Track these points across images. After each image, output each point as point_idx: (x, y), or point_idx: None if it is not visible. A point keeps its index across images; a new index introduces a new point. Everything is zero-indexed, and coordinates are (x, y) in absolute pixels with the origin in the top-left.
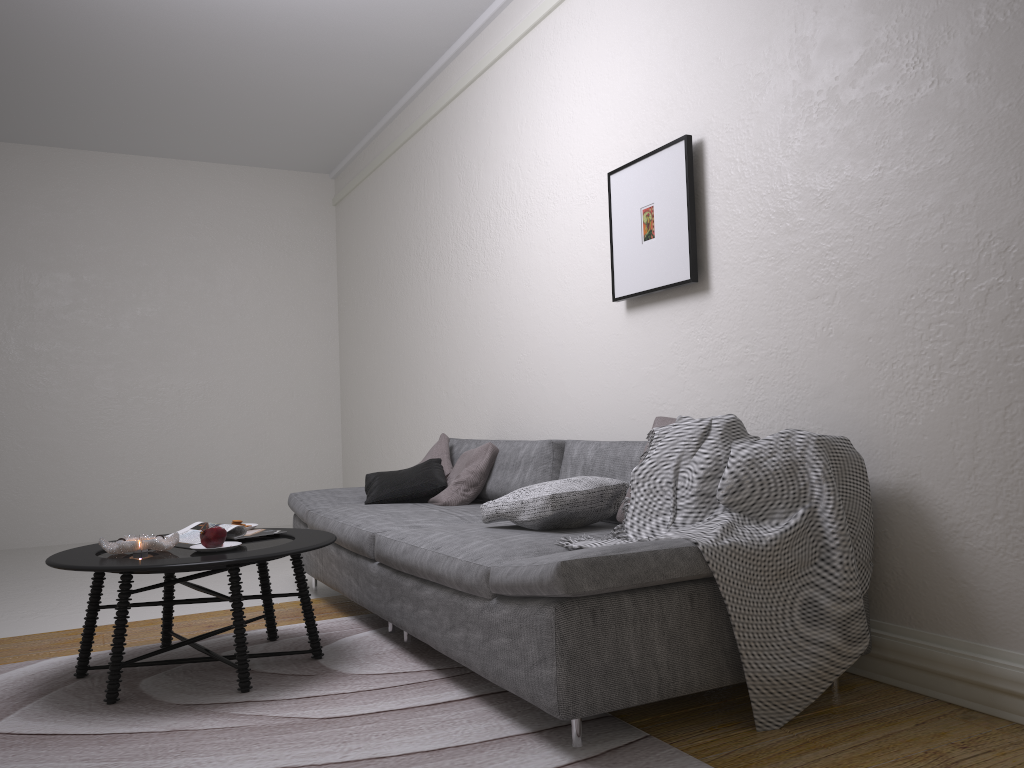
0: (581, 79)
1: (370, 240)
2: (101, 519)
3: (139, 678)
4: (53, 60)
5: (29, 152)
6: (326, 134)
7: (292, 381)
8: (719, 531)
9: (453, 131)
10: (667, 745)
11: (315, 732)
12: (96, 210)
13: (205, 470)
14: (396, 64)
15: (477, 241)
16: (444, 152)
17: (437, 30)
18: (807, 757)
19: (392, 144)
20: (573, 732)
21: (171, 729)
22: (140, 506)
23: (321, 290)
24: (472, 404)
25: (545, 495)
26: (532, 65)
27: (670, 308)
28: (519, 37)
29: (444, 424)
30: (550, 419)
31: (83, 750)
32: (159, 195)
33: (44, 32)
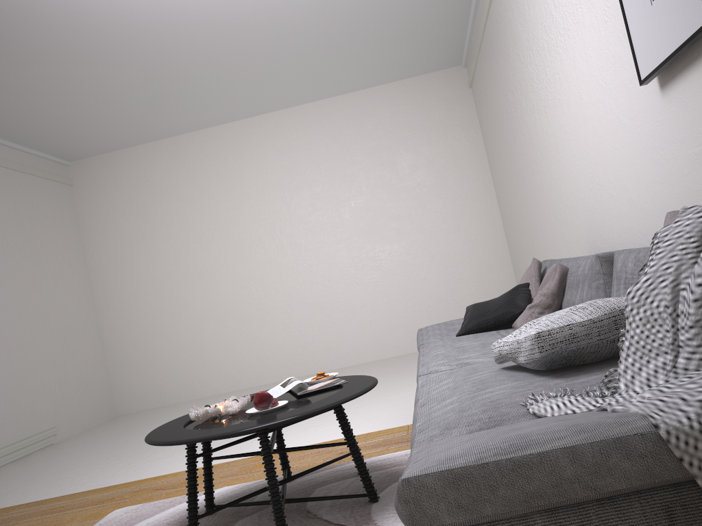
0: None
1: (490, 105)
2: (358, 349)
3: (239, 518)
4: (234, 51)
5: (267, 118)
6: (438, 33)
7: (465, 229)
8: None
9: None
10: None
11: None
12: (312, 143)
13: (417, 306)
14: None
15: (542, 74)
16: (508, 7)
17: None
18: None
19: (481, 20)
20: None
21: None
22: (380, 337)
23: (473, 155)
24: (571, 224)
25: (531, 334)
26: None
27: (701, 69)
28: None
29: (559, 245)
30: (624, 227)
31: None
32: (348, 120)
33: (215, 33)
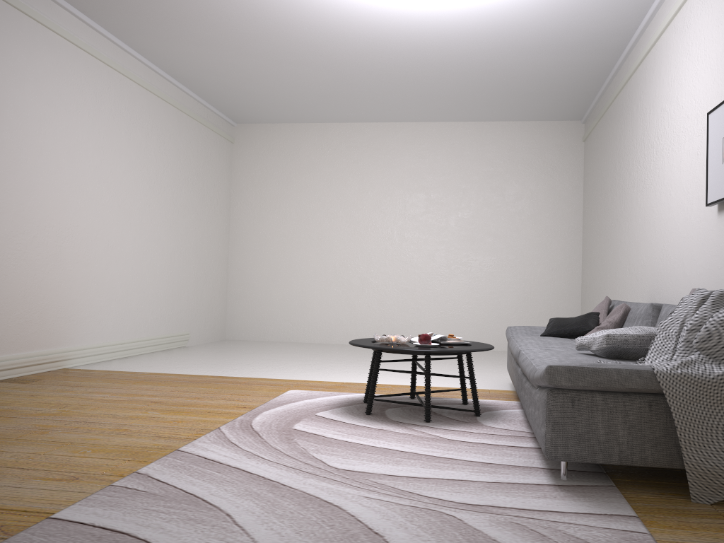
0: (702, 44)
1: (598, 164)
2: None
3: (388, 407)
4: (407, 77)
5: (406, 126)
6: (570, 96)
7: (549, 259)
8: (677, 364)
9: (638, 87)
10: (617, 492)
11: (440, 443)
12: (439, 156)
13: (492, 312)
14: (602, 46)
15: (647, 164)
16: (634, 102)
17: (623, 20)
18: (705, 520)
19: (609, 98)
20: (561, 470)
21: (381, 428)
22: (455, 330)
23: (571, 199)
24: (640, 278)
25: (603, 334)
26: (678, 36)
27: None
28: (671, 17)
29: (626, 291)
30: (676, 290)
31: (341, 428)
32: (473, 144)
33: (399, 63)
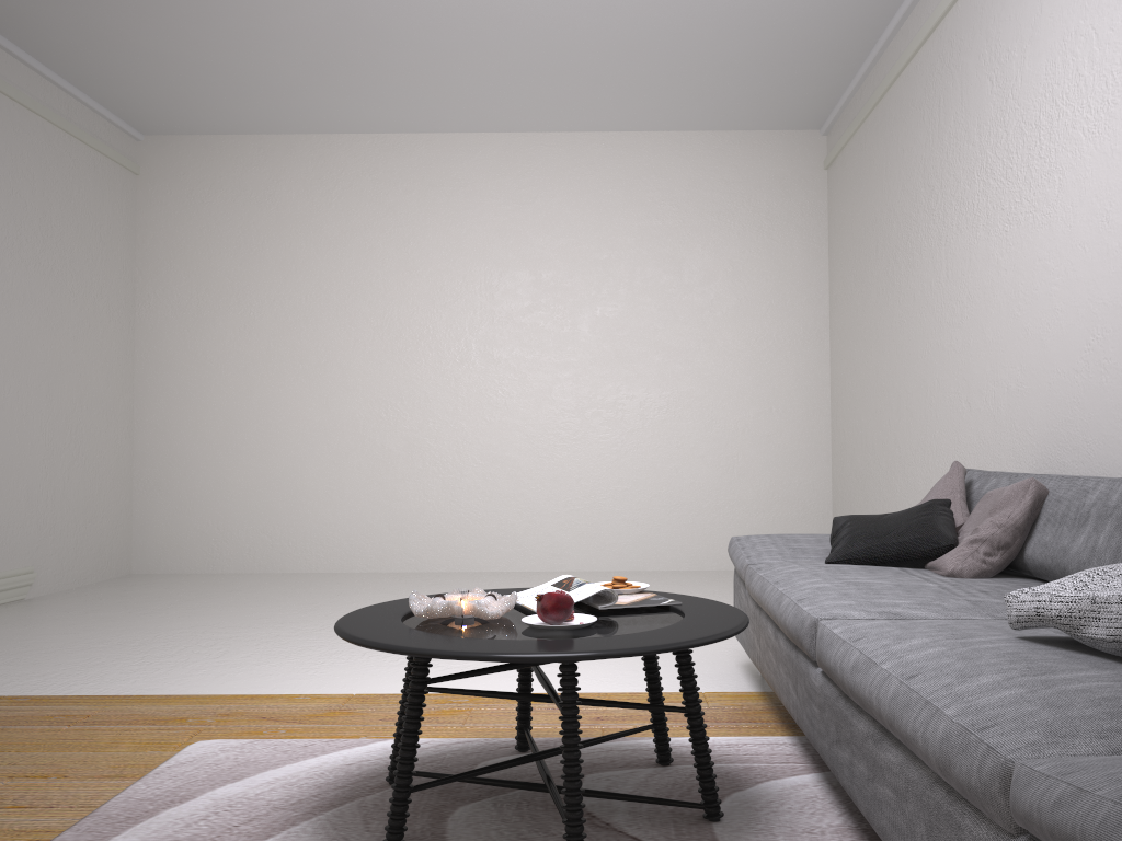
0: None
1: (867, 203)
2: (557, 546)
3: (457, 803)
4: (488, 15)
5: (490, 141)
6: (810, 69)
7: (770, 392)
8: None
9: (982, 13)
10: None
11: None
12: (555, 198)
13: (667, 497)
14: None
15: (1018, 169)
16: (968, 50)
17: None
18: None
19: (896, 64)
20: None
21: None
22: (597, 535)
23: (807, 277)
24: (1006, 419)
25: None
26: None
27: None
28: None
29: (963, 449)
30: None
31: None
32: (621, 175)
33: None
